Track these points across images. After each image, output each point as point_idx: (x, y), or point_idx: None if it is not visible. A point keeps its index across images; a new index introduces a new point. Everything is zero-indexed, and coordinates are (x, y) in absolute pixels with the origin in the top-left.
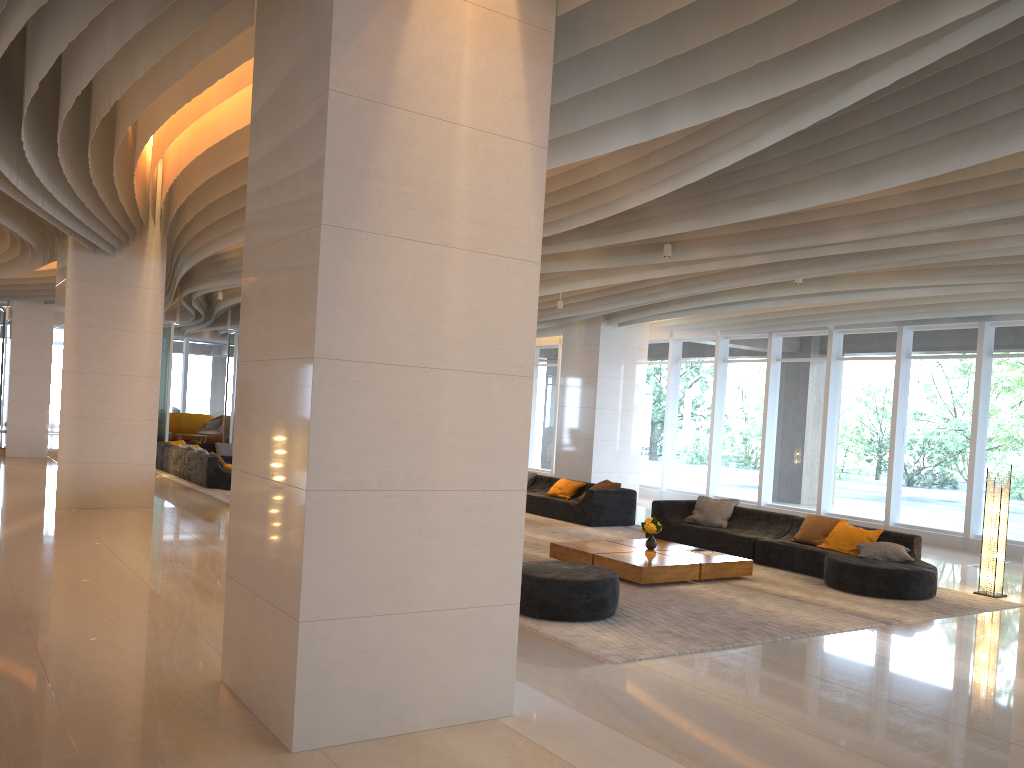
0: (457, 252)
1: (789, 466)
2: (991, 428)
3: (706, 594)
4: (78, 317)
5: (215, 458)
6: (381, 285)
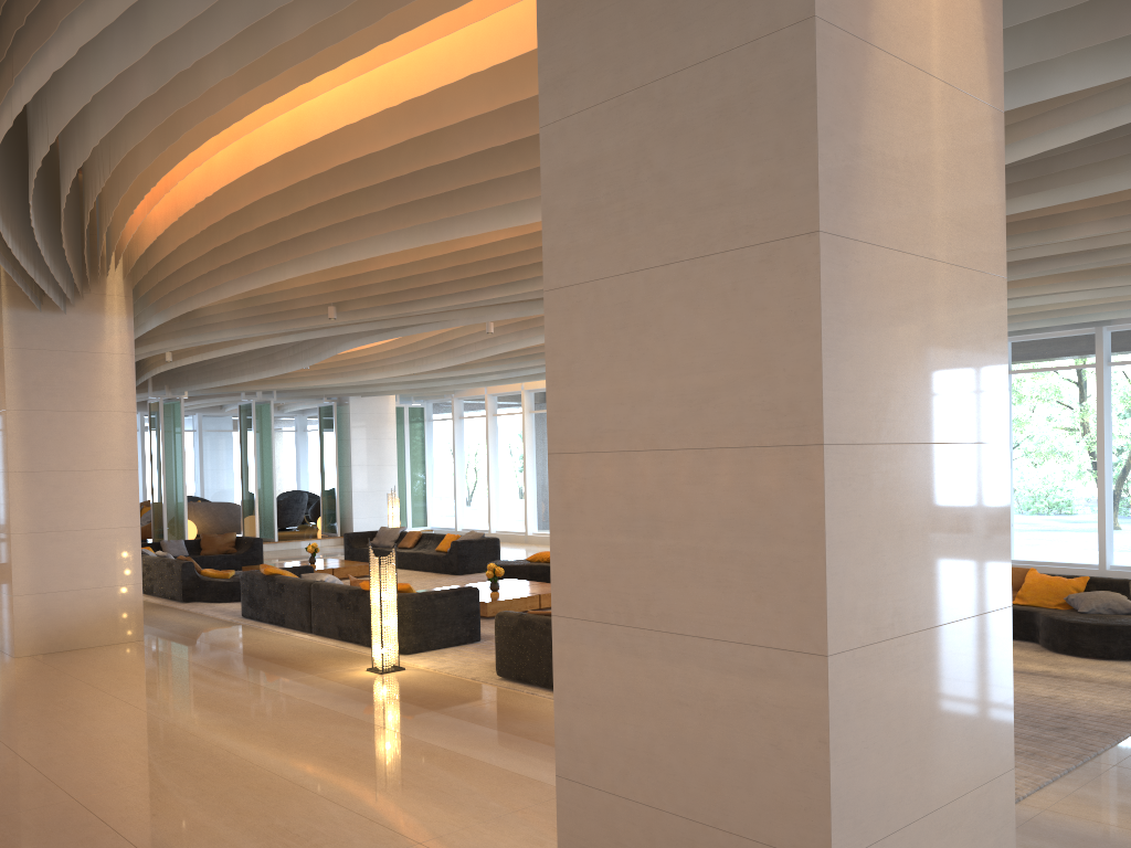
0: (940, 267)
1: None
2: (1118, 445)
3: None
4: (24, 398)
5: (191, 563)
6: (878, 323)
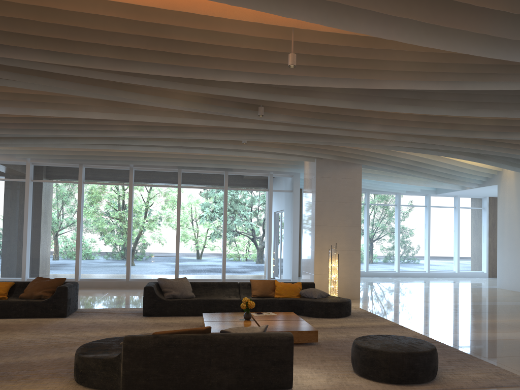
0: None
1: (97, 252)
2: (229, 225)
3: (336, 337)
4: None
5: None
6: None
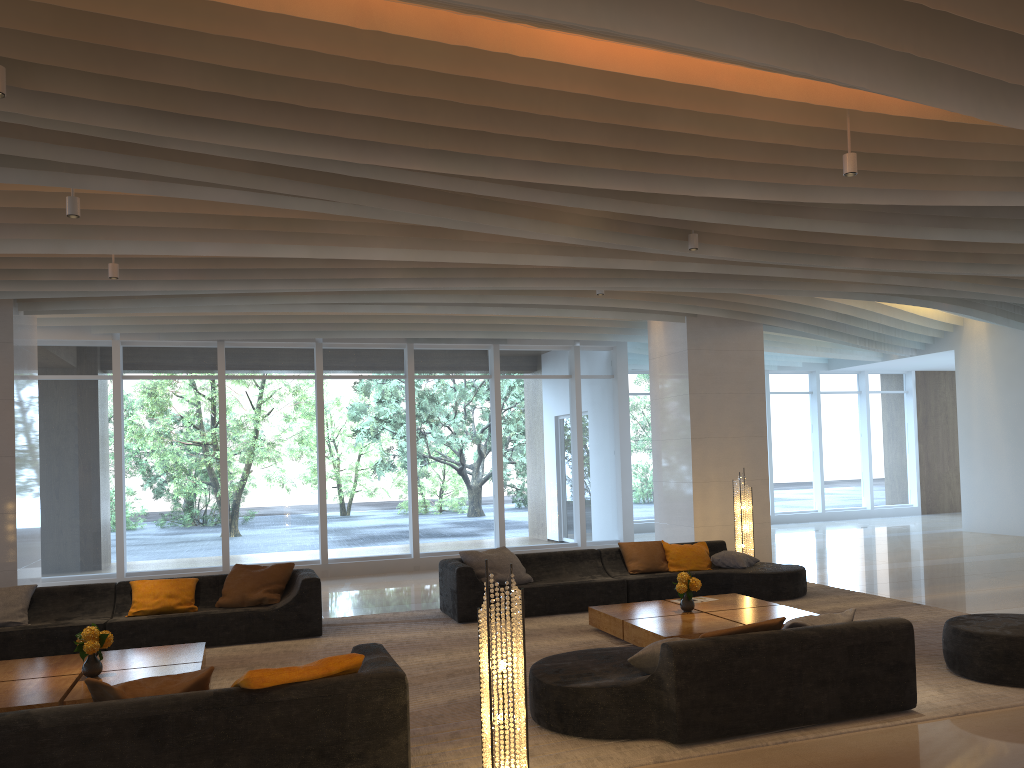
0: None
1: (260, 512)
2: (504, 445)
3: None
4: None
5: None
6: None
